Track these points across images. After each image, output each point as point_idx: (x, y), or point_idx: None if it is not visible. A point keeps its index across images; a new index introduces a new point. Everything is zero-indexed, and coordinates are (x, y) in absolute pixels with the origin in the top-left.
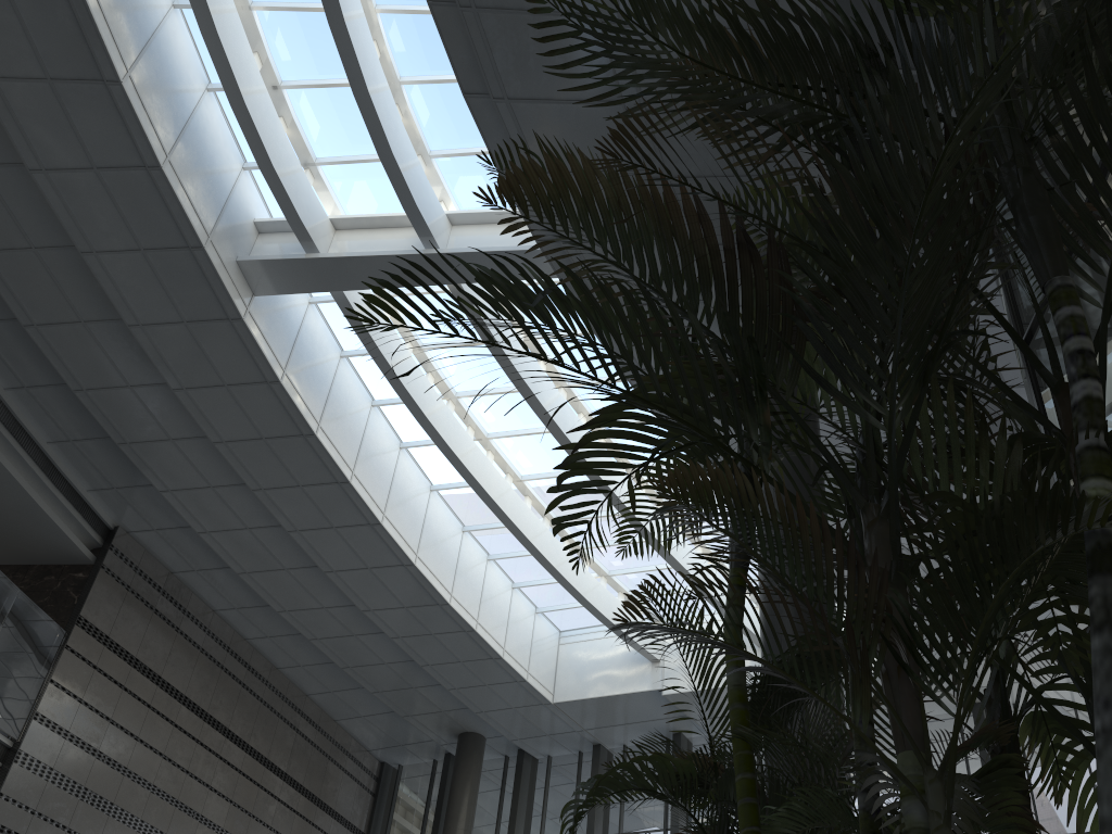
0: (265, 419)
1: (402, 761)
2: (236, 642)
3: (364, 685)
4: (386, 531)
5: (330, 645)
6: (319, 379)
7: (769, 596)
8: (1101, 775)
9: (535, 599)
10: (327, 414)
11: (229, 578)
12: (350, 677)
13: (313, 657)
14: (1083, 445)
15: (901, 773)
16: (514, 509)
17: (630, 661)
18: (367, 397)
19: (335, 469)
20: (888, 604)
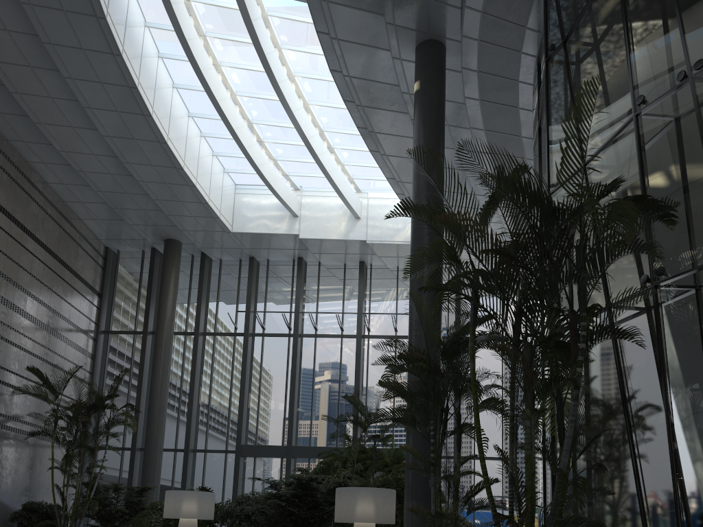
0: (88, 38)
1: (120, 248)
2: (22, 164)
3: (109, 203)
4: (154, 121)
5: (92, 177)
6: (122, 11)
7: (512, 378)
8: (567, 428)
9: (225, 164)
10: (126, 38)
11: (25, 122)
12: (98, 196)
13: (75, 180)
14: (579, 359)
15: (527, 415)
16: (232, 117)
17: (280, 213)
18: (142, 20)
19: (129, 79)
20: (532, 379)
